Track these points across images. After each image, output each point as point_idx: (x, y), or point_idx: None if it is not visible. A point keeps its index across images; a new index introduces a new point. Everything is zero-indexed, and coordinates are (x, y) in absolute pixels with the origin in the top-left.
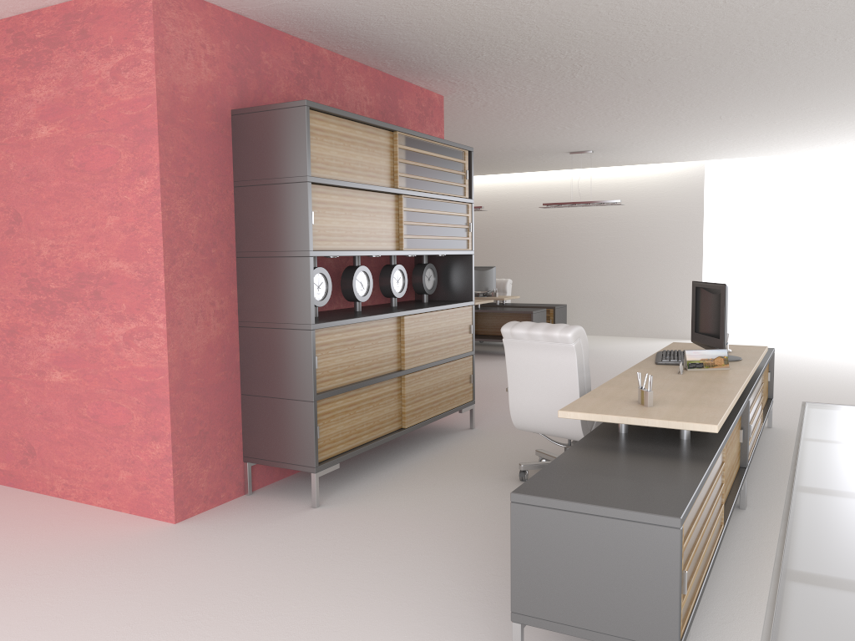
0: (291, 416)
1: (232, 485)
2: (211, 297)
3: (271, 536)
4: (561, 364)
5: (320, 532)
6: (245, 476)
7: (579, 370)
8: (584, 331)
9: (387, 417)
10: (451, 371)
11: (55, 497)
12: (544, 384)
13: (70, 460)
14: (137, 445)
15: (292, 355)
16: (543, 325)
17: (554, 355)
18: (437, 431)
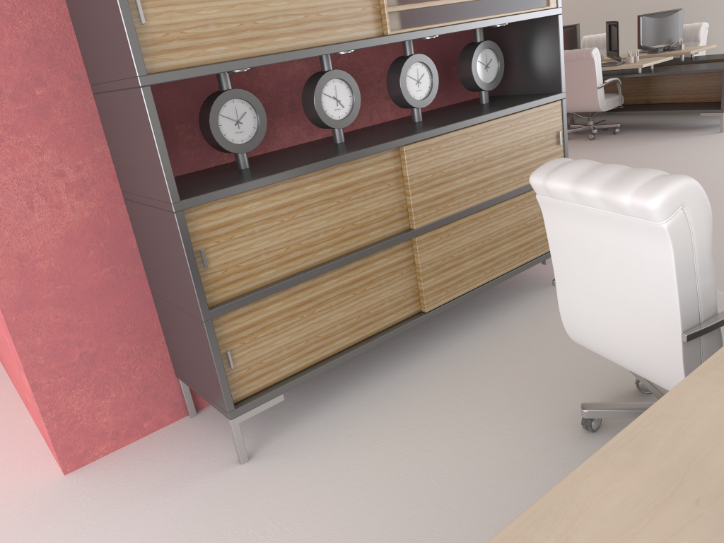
0: (192, 335)
1: (162, 409)
2: (54, 165)
3: (135, 534)
4: (642, 258)
5: (198, 539)
6: (182, 394)
7: (680, 277)
8: (697, 189)
9: (386, 304)
10: (519, 211)
11: (17, 395)
12: (613, 289)
13: (7, 362)
14: (18, 369)
15: (170, 248)
16: (606, 172)
17: (628, 238)
18: (516, 286)
